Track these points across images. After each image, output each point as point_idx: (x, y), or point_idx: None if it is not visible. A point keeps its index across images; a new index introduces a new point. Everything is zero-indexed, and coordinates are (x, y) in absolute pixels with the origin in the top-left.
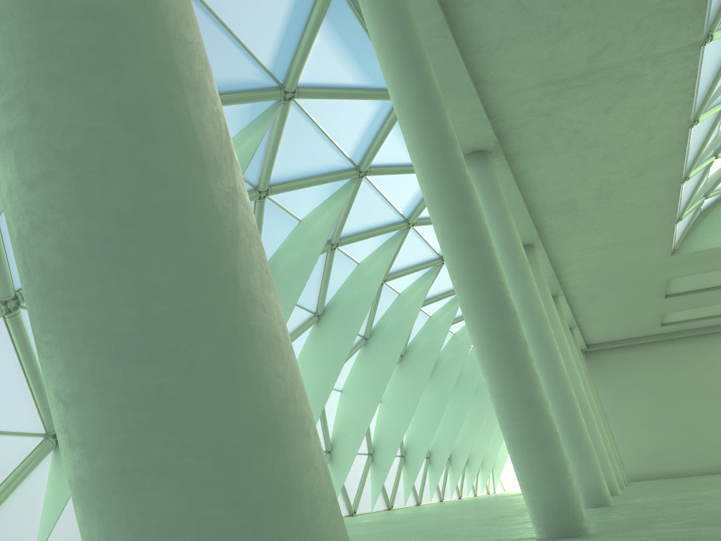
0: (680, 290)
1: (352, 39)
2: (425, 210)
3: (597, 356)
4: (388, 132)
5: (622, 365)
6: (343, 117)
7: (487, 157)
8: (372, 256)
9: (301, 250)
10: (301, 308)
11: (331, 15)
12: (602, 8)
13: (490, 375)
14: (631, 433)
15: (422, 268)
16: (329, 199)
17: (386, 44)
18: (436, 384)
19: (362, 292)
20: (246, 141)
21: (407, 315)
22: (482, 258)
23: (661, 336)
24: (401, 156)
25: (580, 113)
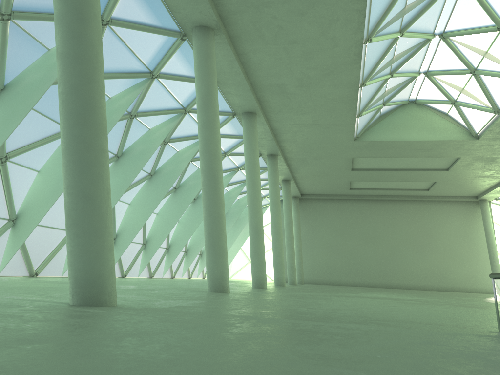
0: (361, 167)
1: None
2: (166, 67)
3: (307, 202)
4: None
5: (321, 211)
6: None
7: (209, 32)
8: (121, 94)
9: (43, 72)
10: (53, 121)
11: None
12: None
13: (63, 171)
14: (316, 254)
15: (167, 113)
16: None
17: None
18: (178, 200)
19: (107, 119)
20: None
21: (151, 145)
22: (81, 75)
23: (349, 196)
24: (139, 15)
25: (282, 12)
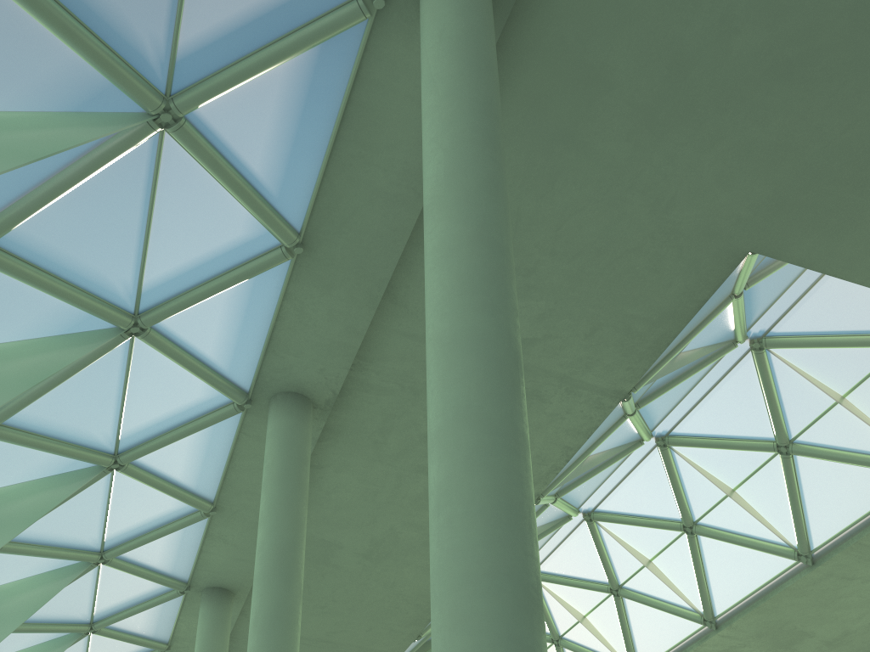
0: None
1: (316, 108)
2: (155, 453)
3: None
4: (230, 285)
5: None
6: (196, 216)
7: (310, 410)
8: (19, 487)
9: None
10: None
11: (327, 49)
12: (583, 283)
13: None
14: None
15: (64, 556)
16: (56, 338)
17: (464, 94)
18: None
19: None
20: (50, 130)
21: None
22: (524, 483)
23: None
24: (208, 338)
25: None
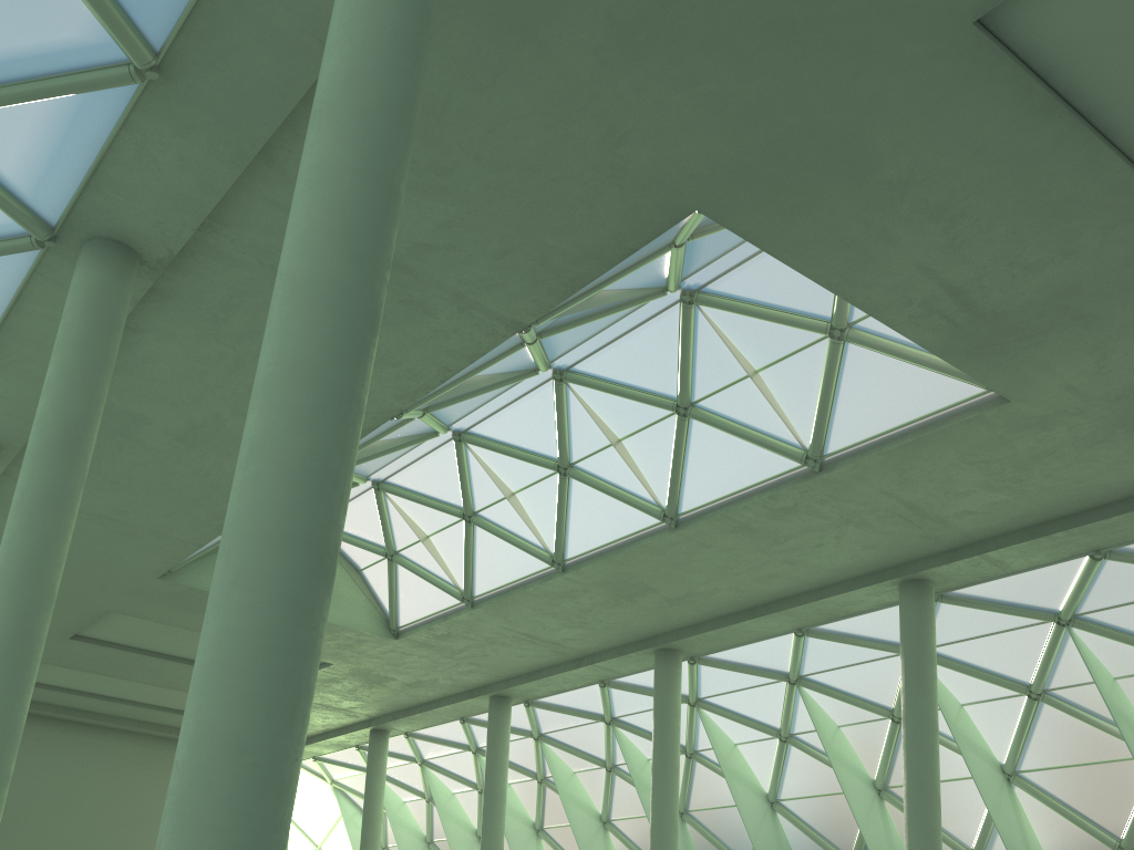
0: (102, 635)
1: None
2: None
3: None
4: (49, 96)
5: None
6: None
7: (135, 267)
8: None
9: None
10: None
11: None
12: (505, 199)
13: (234, 693)
14: None
15: None
16: None
17: None
18: None
19: None
20: None
21: None
22: (347, 451)
23: None
24: (7, 152)
25: None
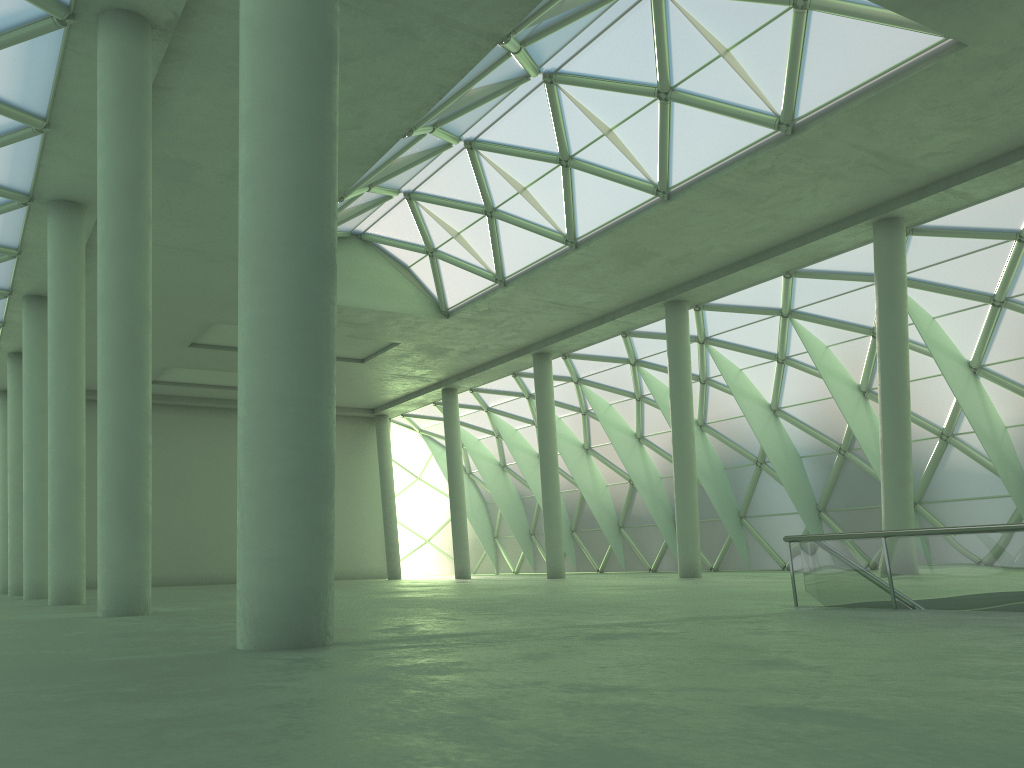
0: (213, 342)
1: None
2: None
3: None
4: None
5: None
6: None
7: (148, 32)
8: None
9: None
10: None
11: None
12: None
13: (270, 364)
14: None
15: None
16: None
17: None
18: None
19: None
20: None
21: None
22: (327, 166)
23: None
24: None
25: None
